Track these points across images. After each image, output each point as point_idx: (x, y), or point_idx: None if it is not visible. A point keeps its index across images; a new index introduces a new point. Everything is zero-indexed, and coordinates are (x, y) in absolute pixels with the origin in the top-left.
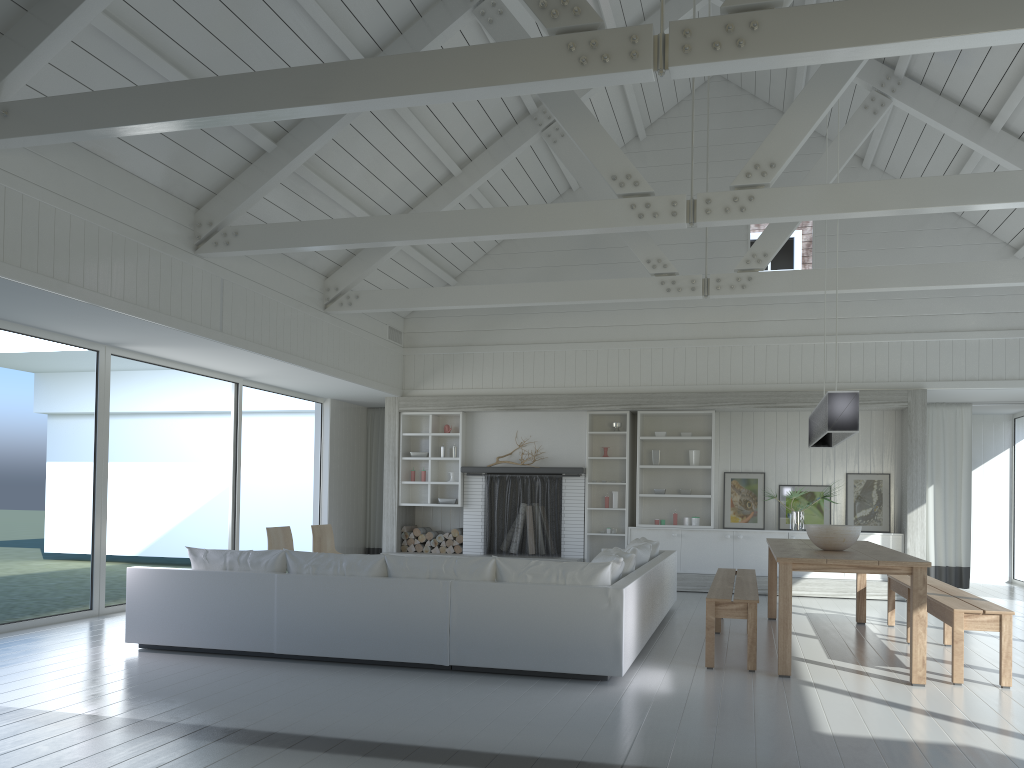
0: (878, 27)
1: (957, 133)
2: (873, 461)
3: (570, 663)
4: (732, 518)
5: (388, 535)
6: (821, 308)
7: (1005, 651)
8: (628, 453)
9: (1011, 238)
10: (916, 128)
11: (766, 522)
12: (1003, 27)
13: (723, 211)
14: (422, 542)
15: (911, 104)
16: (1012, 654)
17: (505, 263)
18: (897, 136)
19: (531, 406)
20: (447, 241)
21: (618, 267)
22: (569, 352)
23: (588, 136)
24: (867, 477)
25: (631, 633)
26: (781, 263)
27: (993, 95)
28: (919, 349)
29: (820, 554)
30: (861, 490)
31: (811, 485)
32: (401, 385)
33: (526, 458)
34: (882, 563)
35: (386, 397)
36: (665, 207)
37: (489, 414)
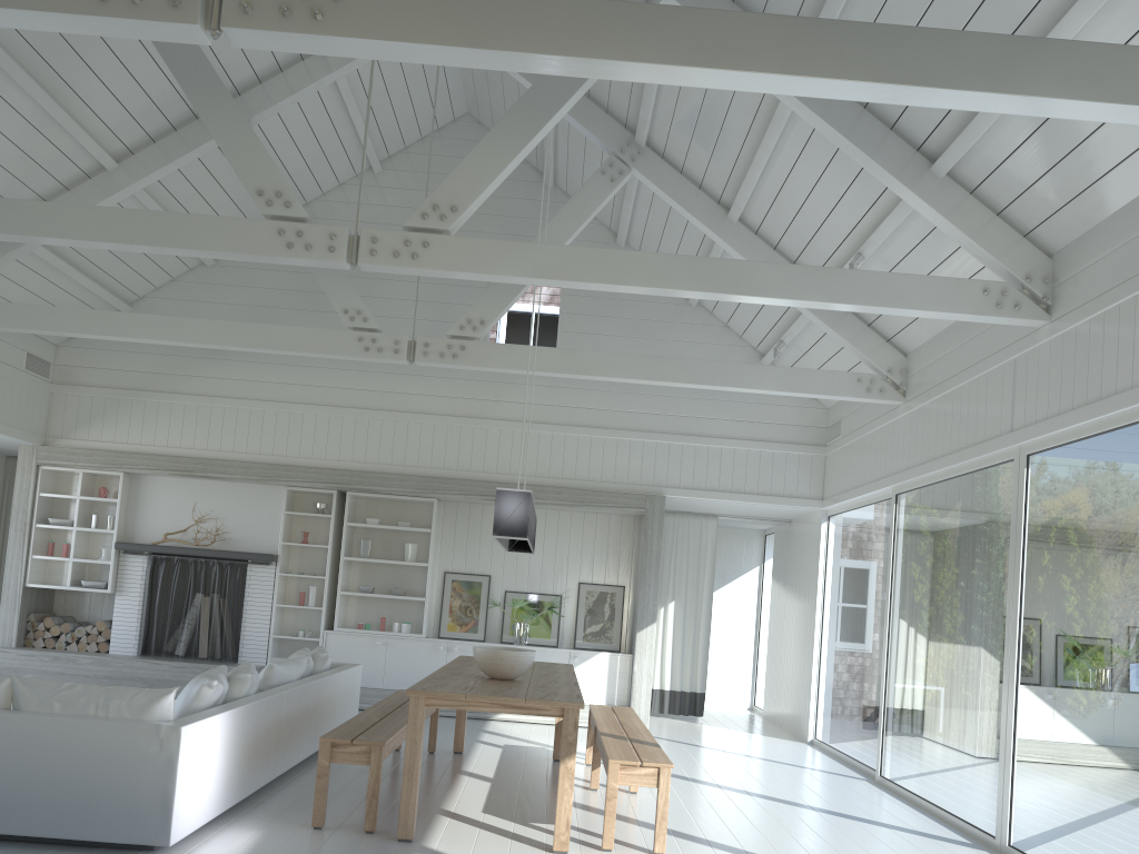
0: (488, 28)
1: (695, 217)
2: (608, 571)
3: (99, 827)
4: (450, 626)
5: (6, 624)
6: (563, 394)
7: (661, 811)
8: (332, 541)
9: (758, 343)
10: (663, 208)
11: (488, 633)
12: (631, 57)
13: (392, 255)
14: (56, 636)
15: (651, 177)
16: (696, 805)
17: (197, 294)
18: (647, 214)
19: (214, 474)
20: (32, 241)
21: (337, 318)
22: (269, 412)
23: (232, 135)
24: (601, 588)
25: (206, 784)
26: (544, 341)
27: (729, 181)
28: (661, 451)
29: (474, 685)
30: (593, 603)
31: (541, 593)
32: (44, 431)
33: (204, 537)
34: (530, 702)
35: (21, 444)
36: (321, 239)
37: (161, 479)
